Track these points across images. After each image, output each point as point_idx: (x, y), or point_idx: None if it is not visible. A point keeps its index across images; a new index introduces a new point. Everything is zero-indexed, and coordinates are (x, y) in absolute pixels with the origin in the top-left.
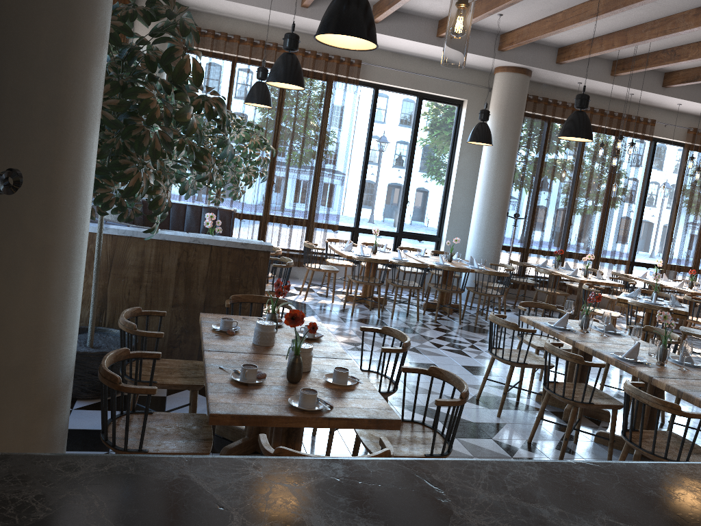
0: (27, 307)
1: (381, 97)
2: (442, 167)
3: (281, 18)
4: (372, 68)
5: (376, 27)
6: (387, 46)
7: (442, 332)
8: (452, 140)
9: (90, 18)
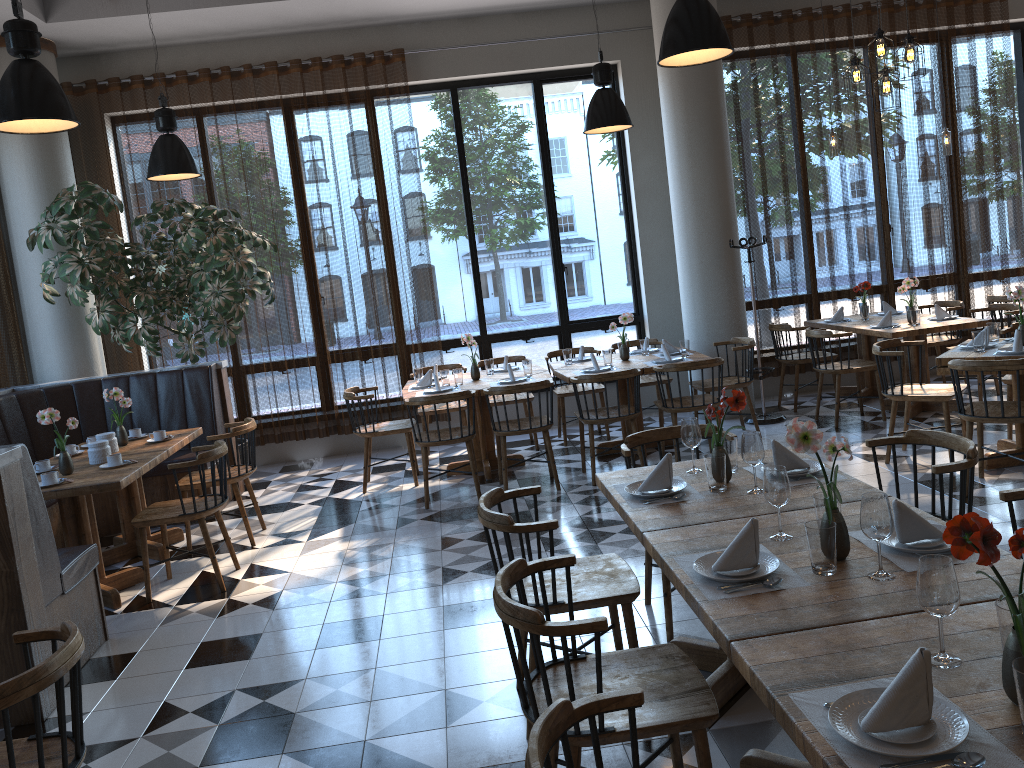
0: None
1: (468, 102)
2: (612, 191)
3: (228, 19)
4: (431, 56)
5: None
6: (439, 10)
7: (590, 506)
8: (617, 138)
9: None
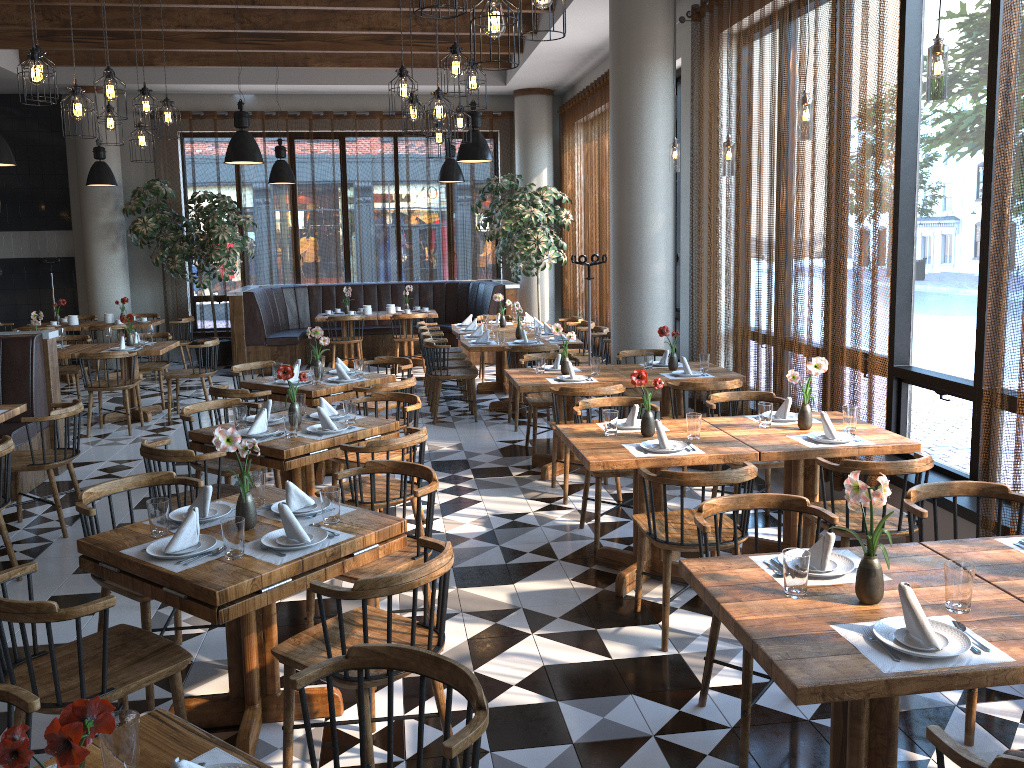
0: (87, 298)
1: None
2: None
3: (547, 68)
4: None
5: (537, 38)
6: (605, 38)
7: None
8: None
9: (84, 210)
